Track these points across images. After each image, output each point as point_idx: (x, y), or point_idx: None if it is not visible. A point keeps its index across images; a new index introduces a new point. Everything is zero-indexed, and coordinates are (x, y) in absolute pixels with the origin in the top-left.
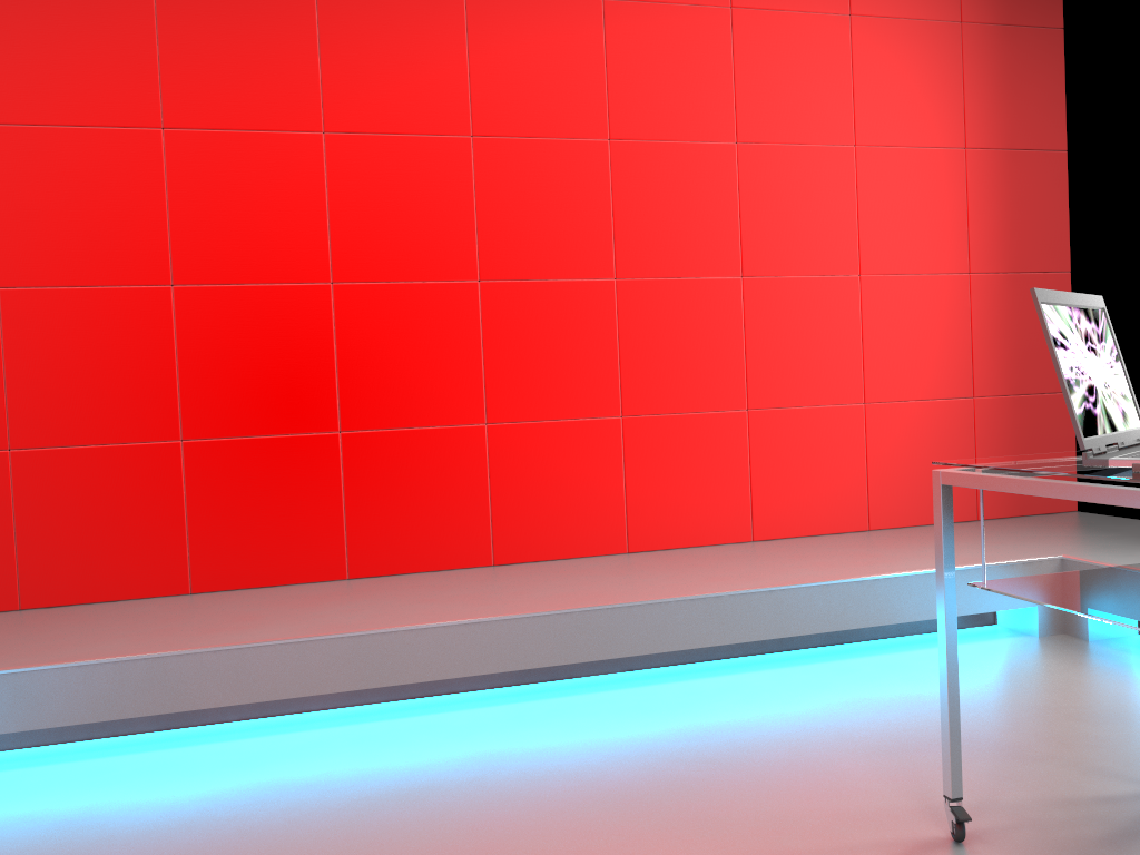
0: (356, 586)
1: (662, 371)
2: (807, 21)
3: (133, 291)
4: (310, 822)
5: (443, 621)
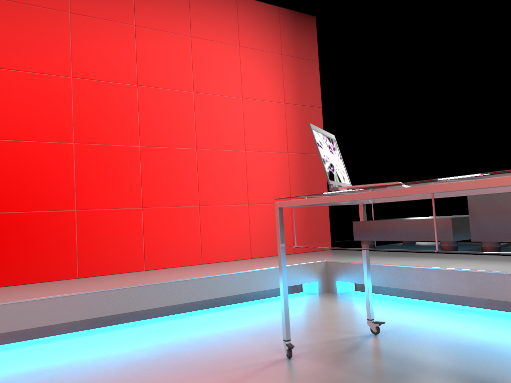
0: (4, 289)
1: (161, 187)
2: (222, 46)
3: None
4: None
5: (52, 295)
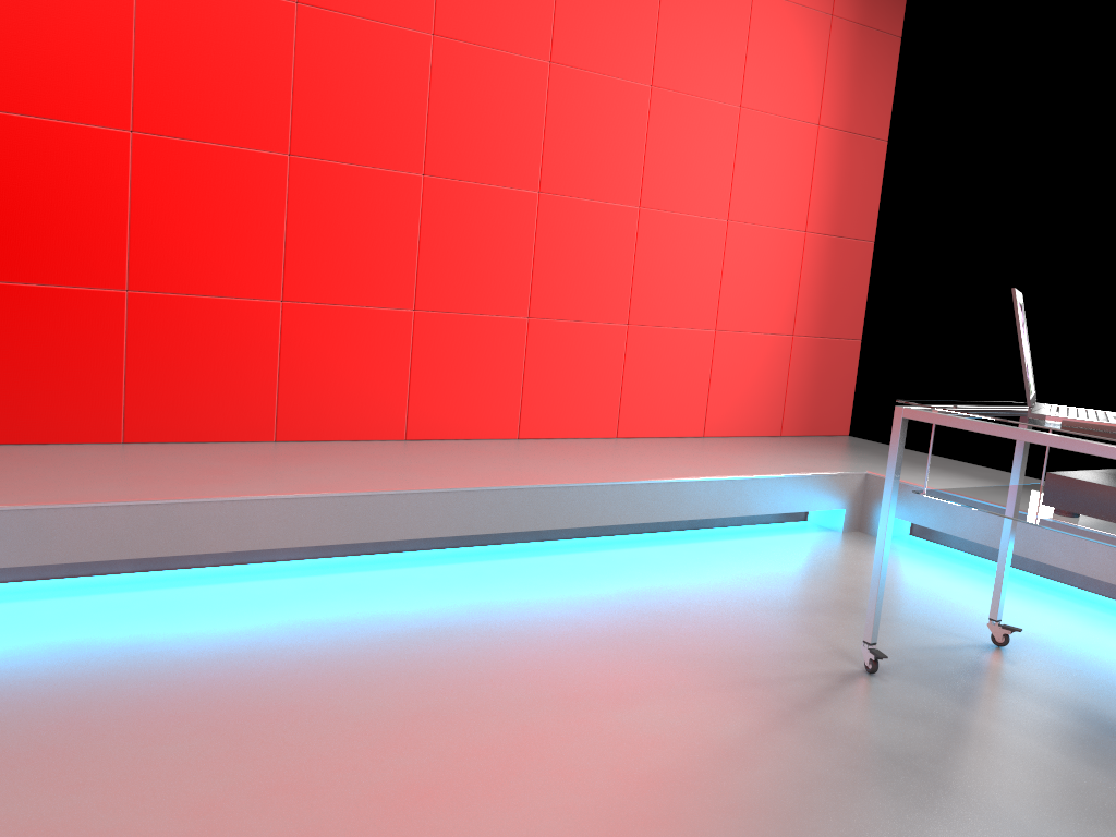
0: (291, 449)
1: (566, 281)
2: None
3: (90, 130)
4: (365, 652)
5: (419, 489)
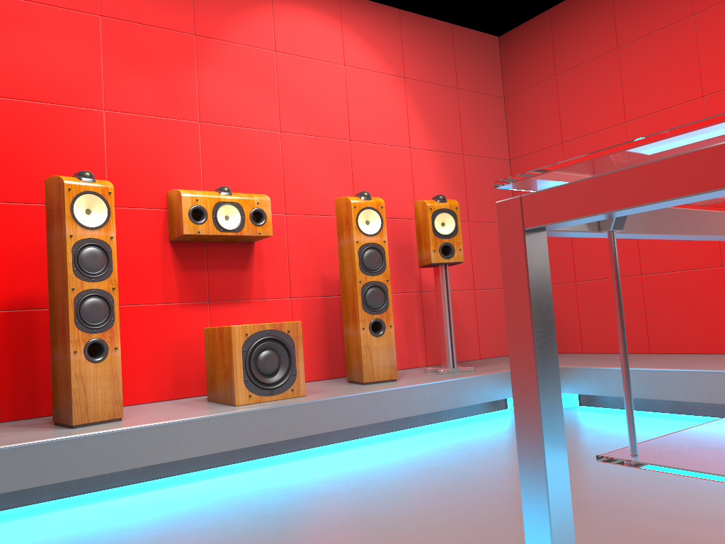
0: None
1: None
2: None
3: None
4: None
5: None
